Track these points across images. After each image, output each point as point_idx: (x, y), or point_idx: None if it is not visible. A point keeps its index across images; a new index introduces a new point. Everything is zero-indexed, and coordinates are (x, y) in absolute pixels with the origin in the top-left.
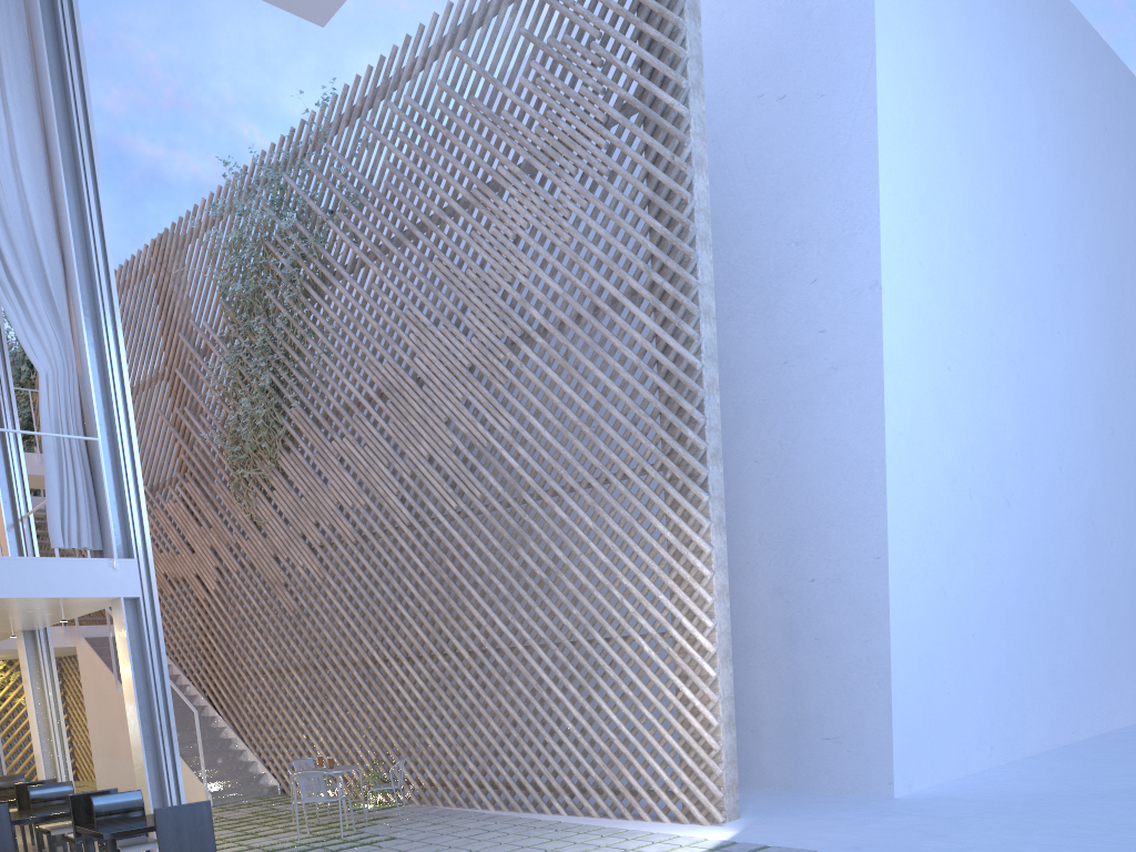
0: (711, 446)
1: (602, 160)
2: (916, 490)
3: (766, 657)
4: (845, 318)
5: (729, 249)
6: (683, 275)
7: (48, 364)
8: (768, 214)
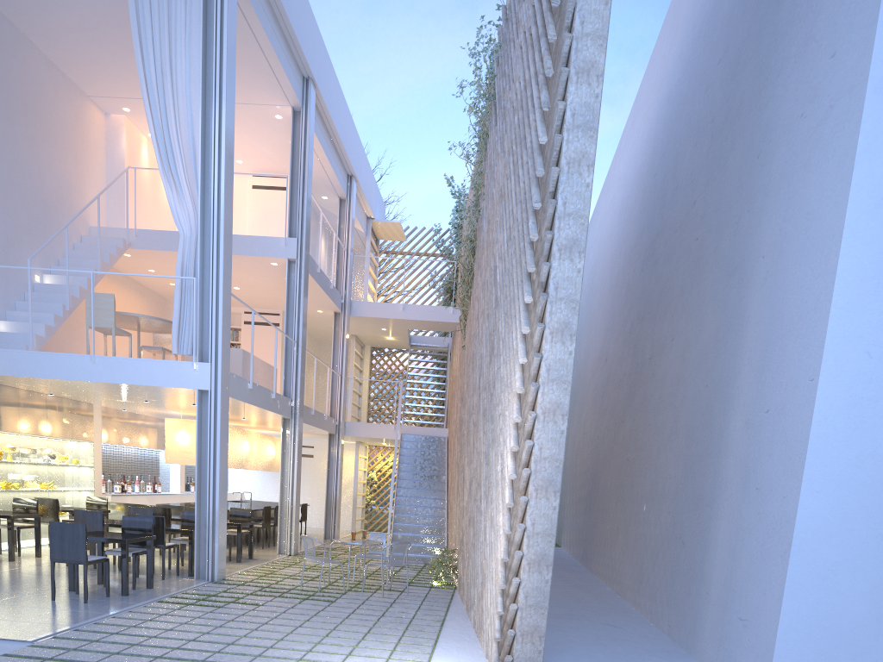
0: (563, 237)
1: None
2: None
3: (727, 506)
4: (852, 25)
5: None
6: (546, 31)
7: (187, 229)
8: None
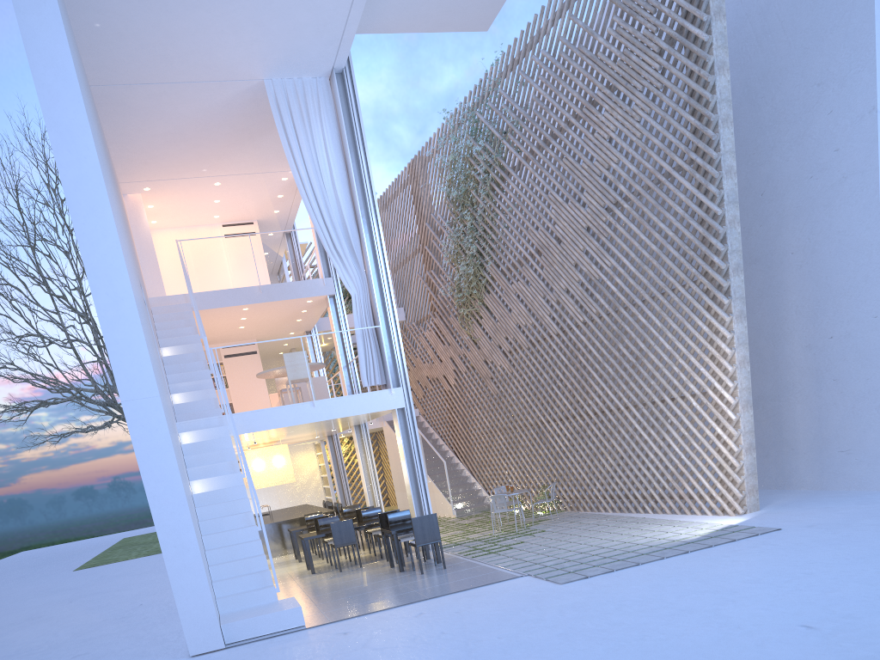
0: (733, 263)
1: (657, 79)
2: None
3: (800, 395)
4: (852, 138)
5: (772, 95)
6: (708, 152)
7: (355, 289)
8: (798, 65)
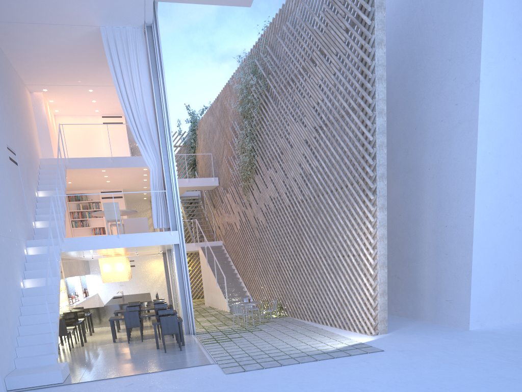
0: (379, 173)
1: (343, 47)
2: (500, 180)
3: (428, 261)
4: (465, 97)
5: (424, 64)
6: (367, 98)
7: (152, 166)
8: (439, 46)
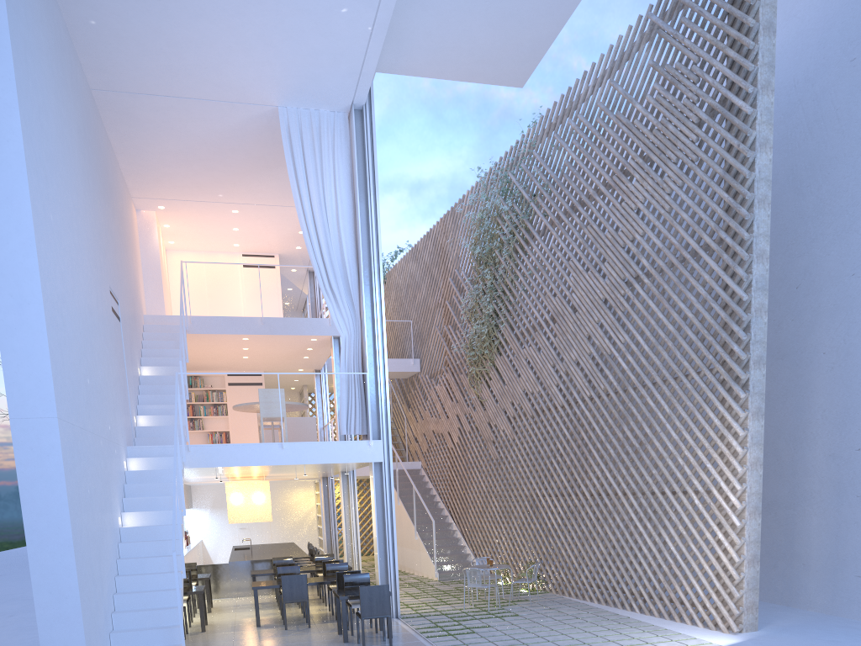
0: (755, 355)
1: (693, 150)
2: None
3: (818, 507)
4: None
5: (818, 185)
6: (739, 232)
7: (346, 332)
8: (850, 155)
